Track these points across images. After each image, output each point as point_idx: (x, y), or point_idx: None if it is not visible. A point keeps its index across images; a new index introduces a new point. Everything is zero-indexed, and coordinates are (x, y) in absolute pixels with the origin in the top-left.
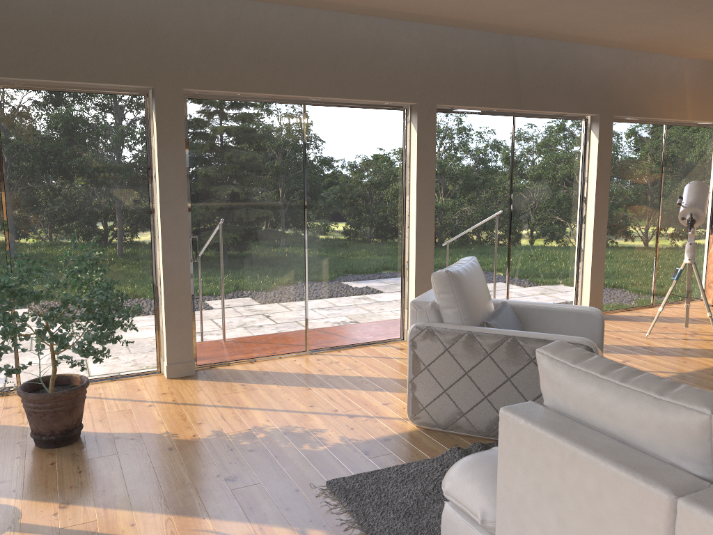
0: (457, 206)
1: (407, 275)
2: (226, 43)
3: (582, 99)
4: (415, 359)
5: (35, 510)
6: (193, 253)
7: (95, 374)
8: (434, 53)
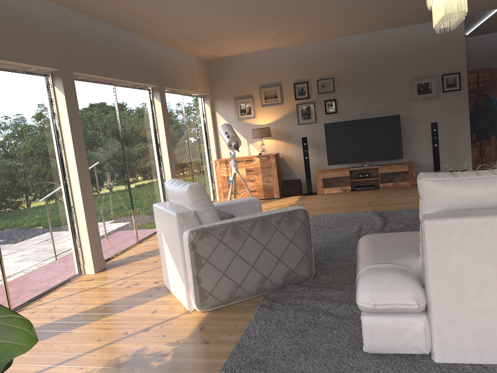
0: (95, 155)
1: (75, 218)
2: None
3: (149, 74)
4: (197, 257)
5: None
6: None
7: None
8: (64, 29)
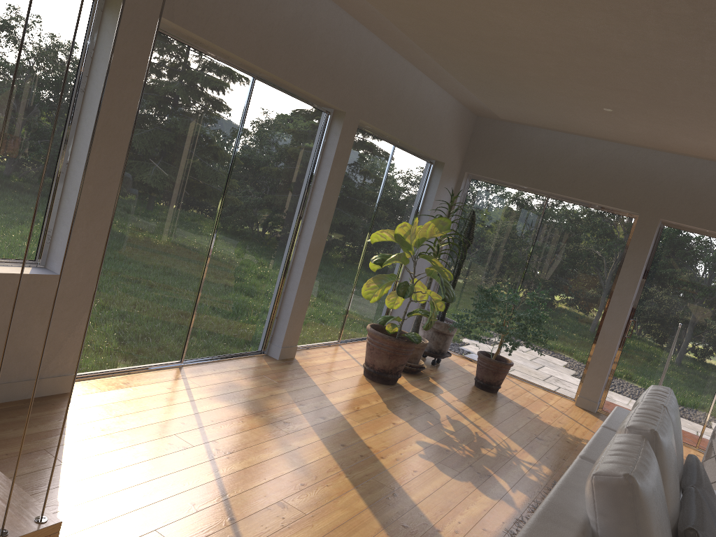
0: None
1: None
2: (706, 193)
3: None
4: (710, 447)
5: (447, 395)
6: (628, 331)
7: (536, 381)
8: None
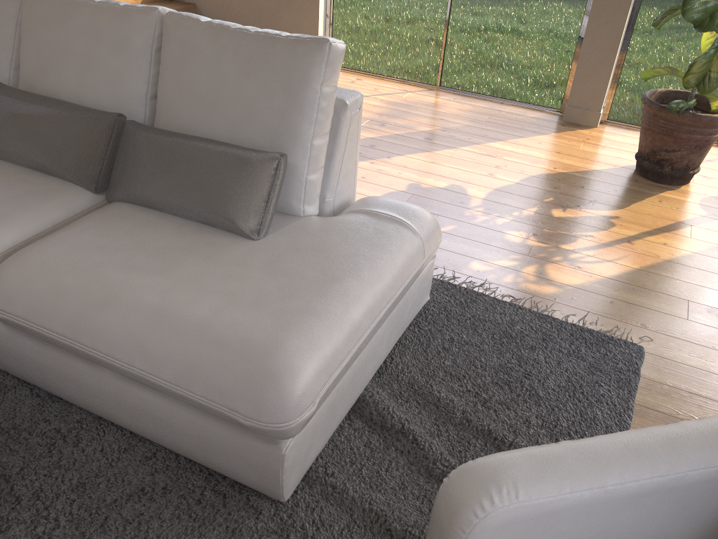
0: None
1: None
2: None
3: None
4: None
5: None
6: None
7: None
8: None
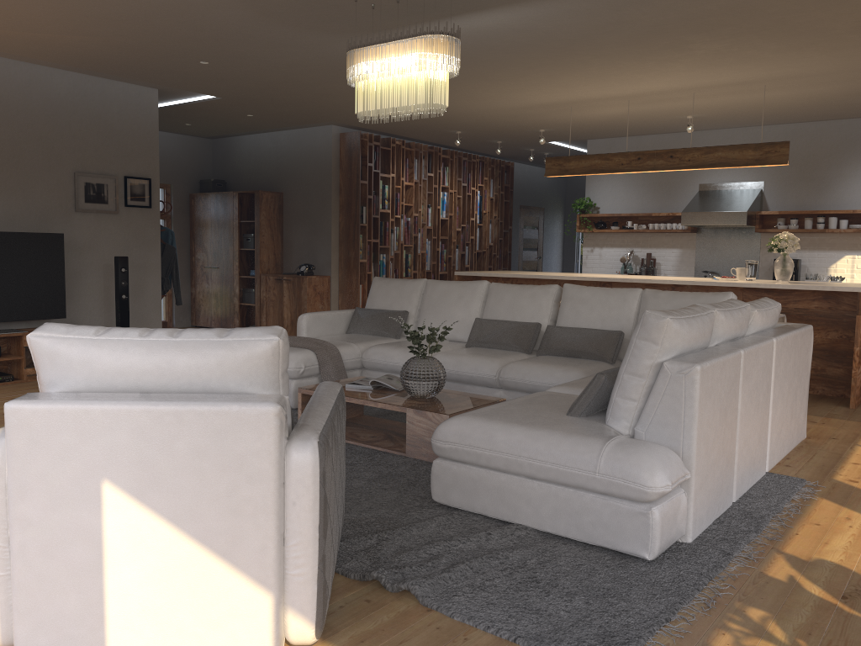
0: None
1: None
2: None
3: None
4: (325, 507)
5: None
6: None
7: None
8: None
